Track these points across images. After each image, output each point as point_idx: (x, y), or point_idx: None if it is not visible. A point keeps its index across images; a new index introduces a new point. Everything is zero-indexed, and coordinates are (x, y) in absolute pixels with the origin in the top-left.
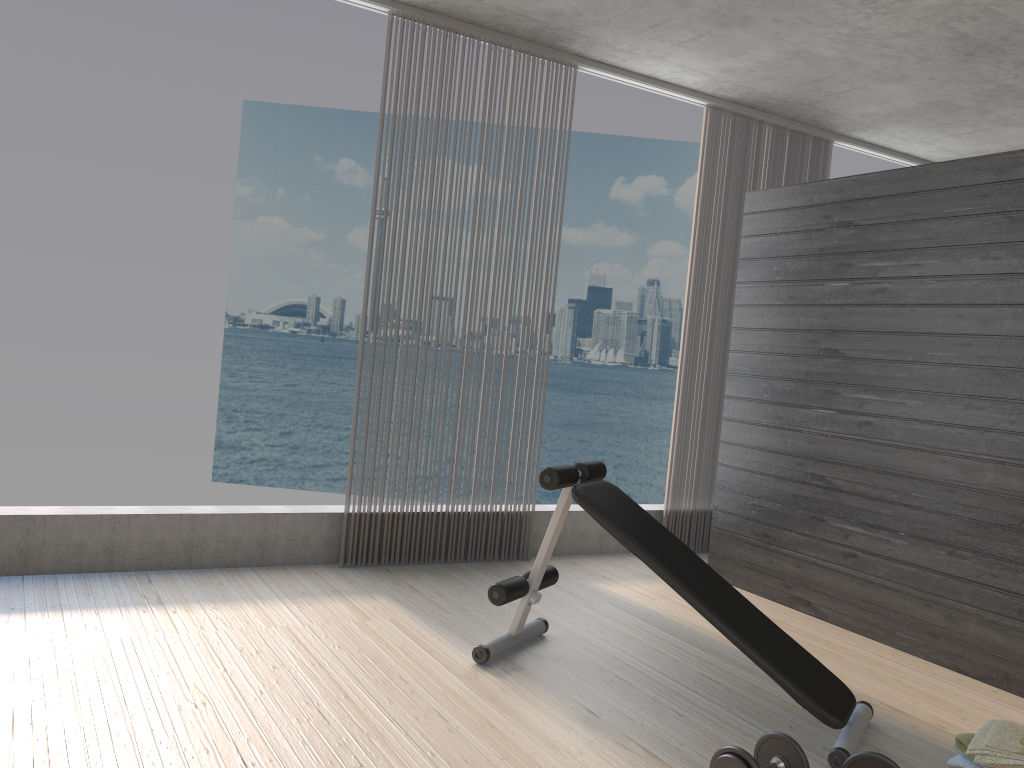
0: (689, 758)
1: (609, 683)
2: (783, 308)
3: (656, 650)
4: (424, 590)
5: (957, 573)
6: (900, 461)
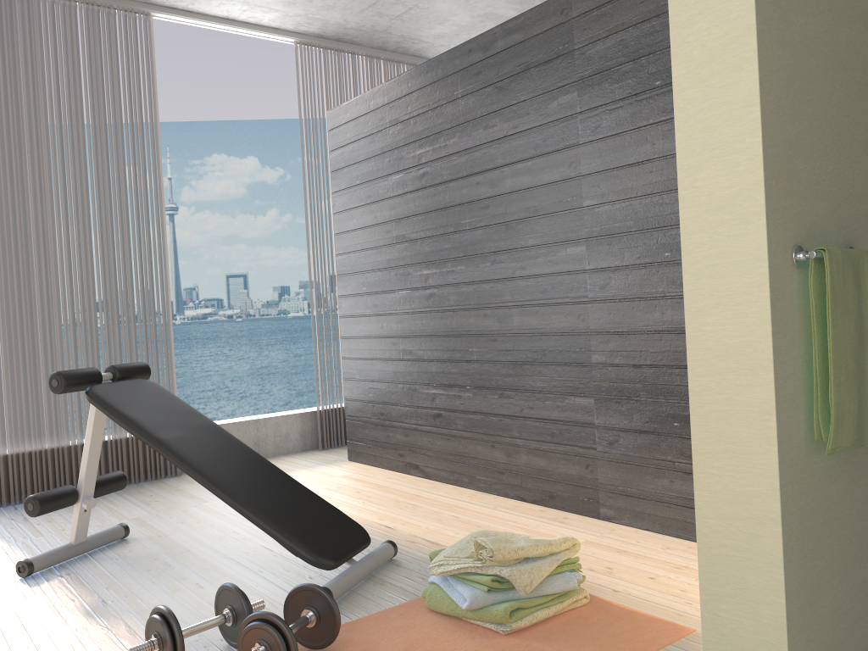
0: None
1: (153, 571)
2: (365, 207)
3: (234, 532)
4: (36, 520)
5: (508, 412)
6: (458, 323)
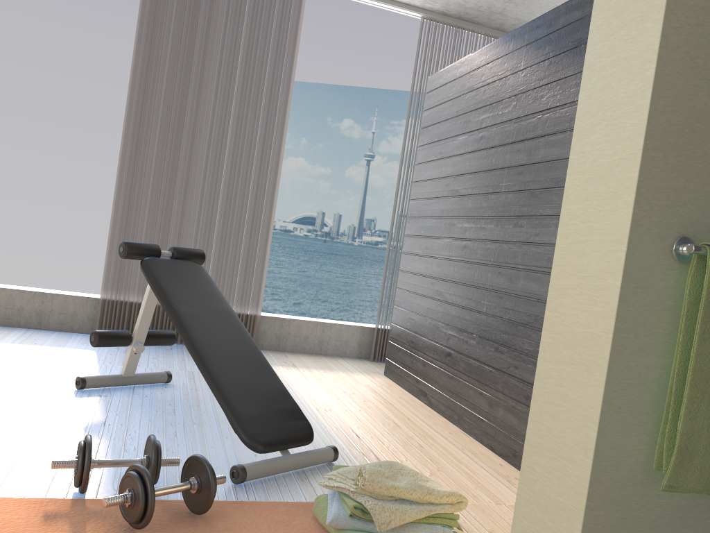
0: (122, 457)
1: (158, 412)
2: (436, 162)
3: None
4: None
5: (498, 366)
6: (478, 275)
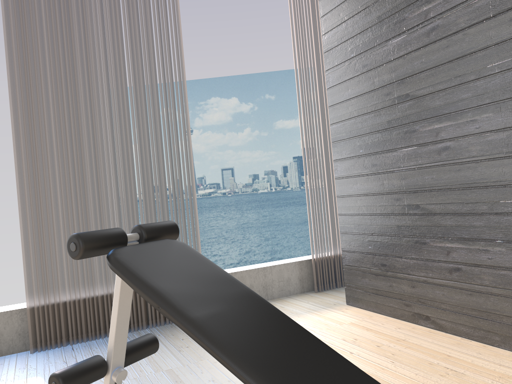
0: None
1: None
2: (360, 77)
3: None
4: None
5: None
6: (483, 174)
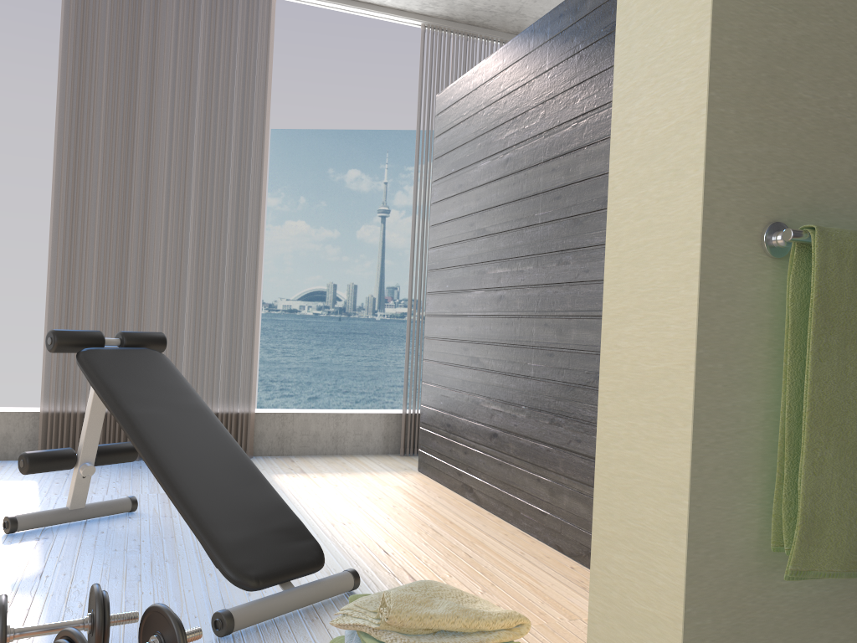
0: (62, 619)
1: (117, 552)
2: (456, 198)
3: None
4: None
5: (556, 442)
6: (521, 331)
